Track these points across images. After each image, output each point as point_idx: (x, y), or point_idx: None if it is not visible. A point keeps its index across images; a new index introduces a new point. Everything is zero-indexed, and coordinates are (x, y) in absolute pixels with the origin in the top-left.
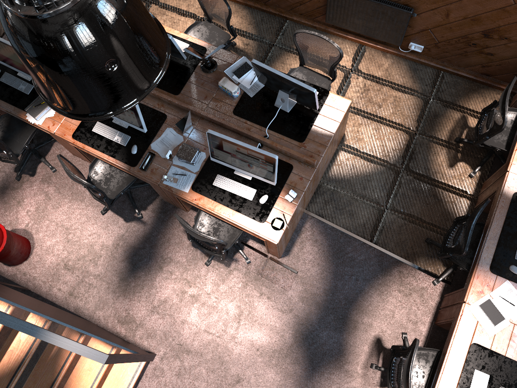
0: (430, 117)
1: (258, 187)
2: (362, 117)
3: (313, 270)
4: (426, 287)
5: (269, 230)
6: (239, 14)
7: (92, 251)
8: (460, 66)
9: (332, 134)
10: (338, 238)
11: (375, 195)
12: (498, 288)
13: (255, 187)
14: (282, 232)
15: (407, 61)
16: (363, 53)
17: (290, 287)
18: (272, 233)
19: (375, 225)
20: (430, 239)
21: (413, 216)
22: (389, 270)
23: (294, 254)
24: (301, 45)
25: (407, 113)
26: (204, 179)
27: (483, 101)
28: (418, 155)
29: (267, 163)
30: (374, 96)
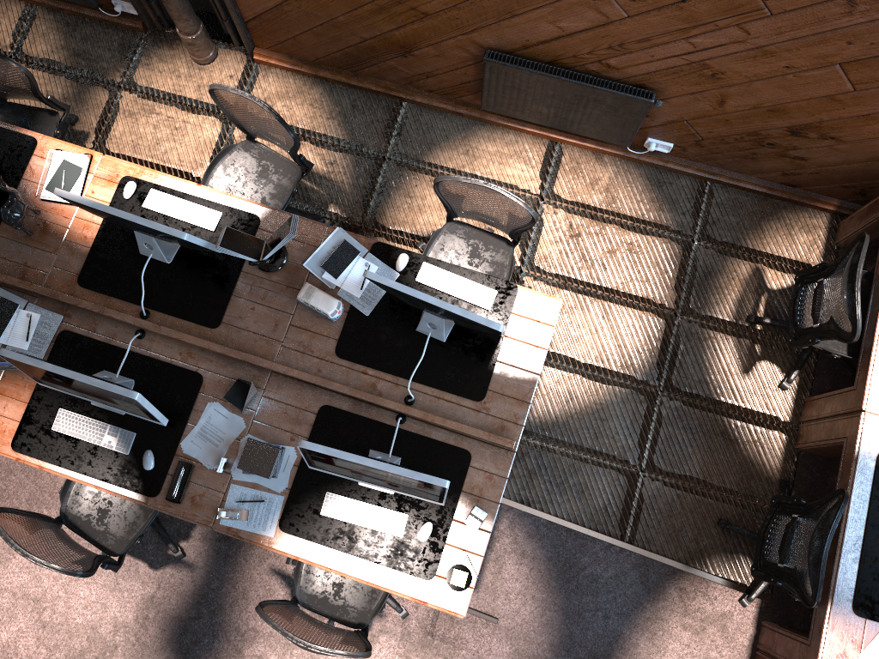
0: (699, 278)
1: (410, 506)
2: (575, 293)
3: (526, 611)
4: (730, 612)
5: (446, 593)
6: (306, 97)
7: (96, 639)
8: (741, 173)
9: (536, 377)
10: (563, 542)
11: (619, 447)
12: (870, 644)
13: (405, 507)
14: (470, 592)
15: (642, 167)
16: (560, 159)
17: (488, 652)
18: (452, 597)
19: (626, 506)
20: (726, 521)
21: (690, 479)
22: (661, 589)
23: (487, 585)
24: (450, 196)
25: (656, 276)
26: (302, 504)
27: (788, 234)
28: (685, 358)
29: (429, 488)
30: (591, 248)
